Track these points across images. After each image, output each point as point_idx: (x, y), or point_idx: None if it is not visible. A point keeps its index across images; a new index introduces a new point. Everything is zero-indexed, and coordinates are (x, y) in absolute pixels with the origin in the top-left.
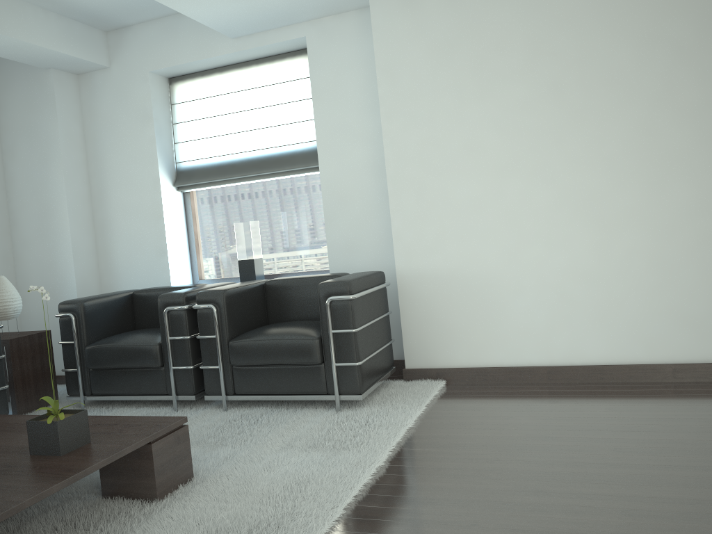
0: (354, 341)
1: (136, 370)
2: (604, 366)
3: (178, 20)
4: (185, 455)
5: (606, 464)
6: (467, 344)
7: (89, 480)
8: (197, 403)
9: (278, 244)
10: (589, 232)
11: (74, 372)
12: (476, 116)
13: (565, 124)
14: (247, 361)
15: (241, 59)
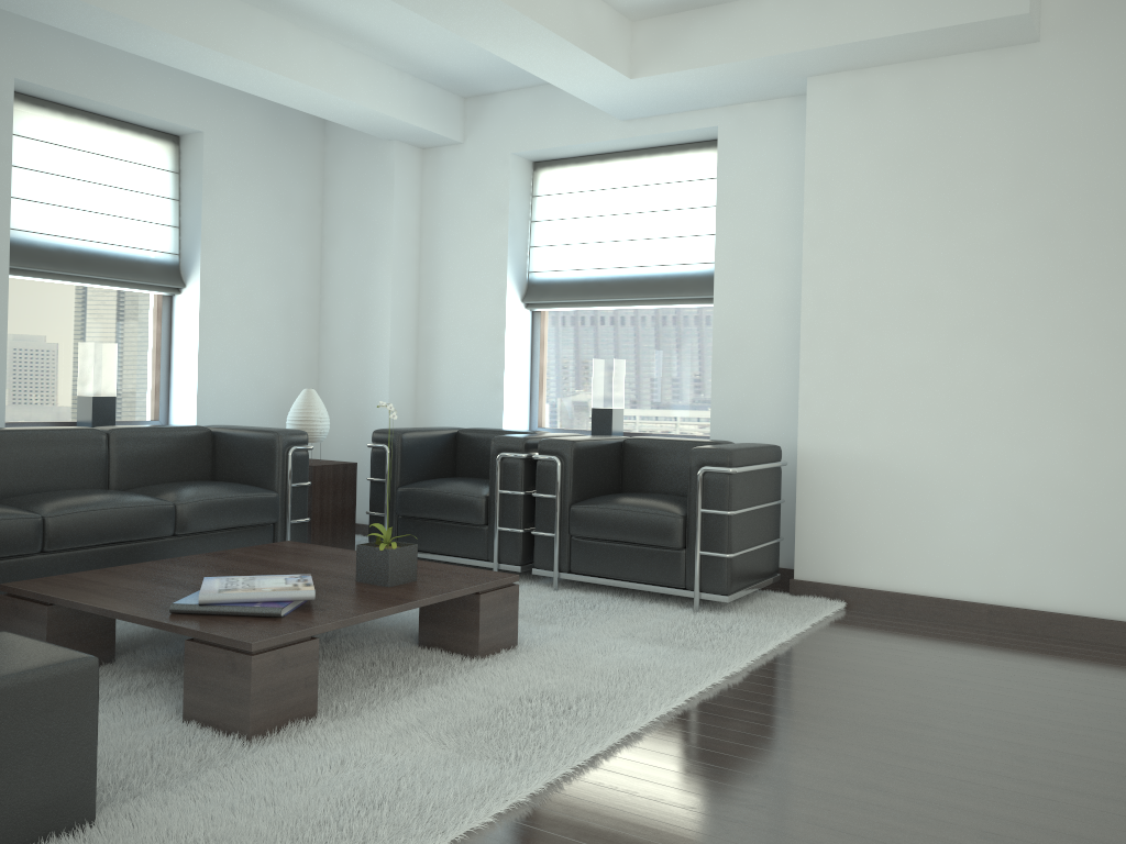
0: (727, 526)
1: (454, 525)
2: (1071, 616)
3: (556, 91)
4: (511, 617)
5: (1020, 716)
6: (882, 558)
7: (401, 630)
8: (520, 578)
9: (646, 394)
10: (1073, 430)
11: (380, 517)
12: (933, 255)
13: (1056, 279)
14: (590, 532)
15: (630, 146)
